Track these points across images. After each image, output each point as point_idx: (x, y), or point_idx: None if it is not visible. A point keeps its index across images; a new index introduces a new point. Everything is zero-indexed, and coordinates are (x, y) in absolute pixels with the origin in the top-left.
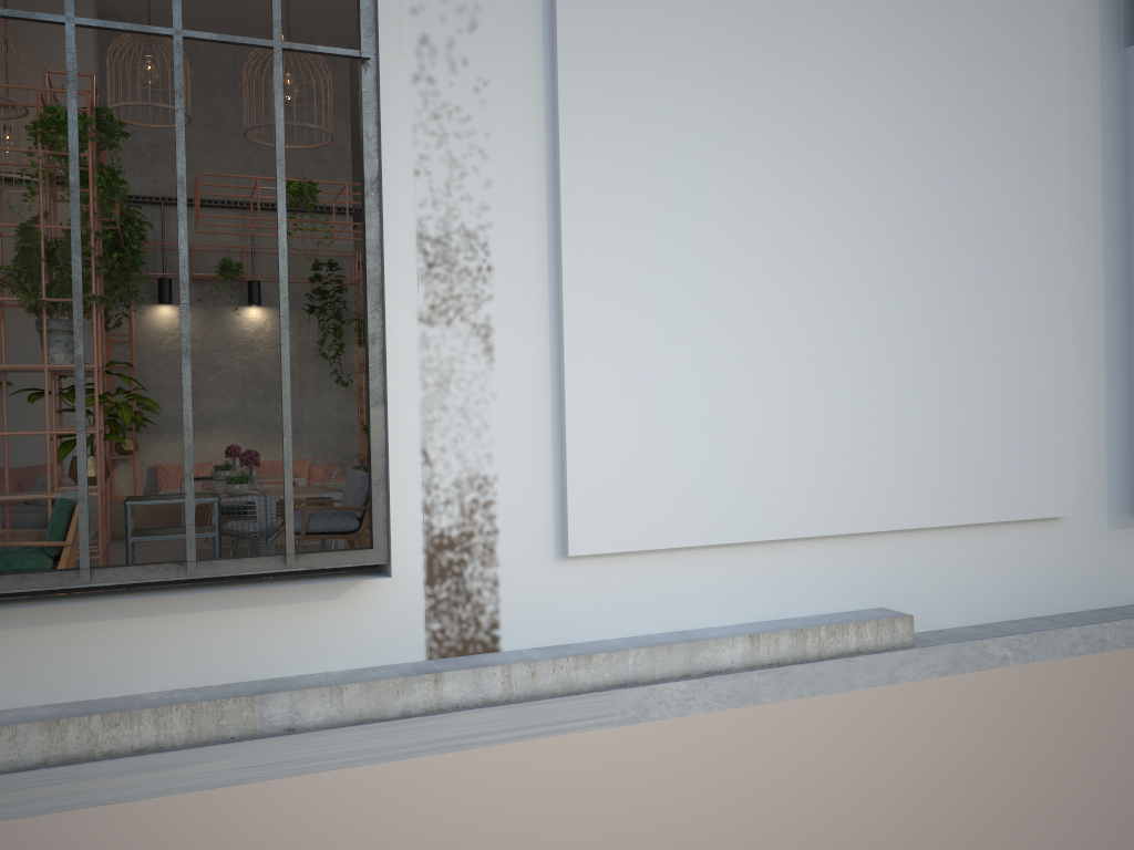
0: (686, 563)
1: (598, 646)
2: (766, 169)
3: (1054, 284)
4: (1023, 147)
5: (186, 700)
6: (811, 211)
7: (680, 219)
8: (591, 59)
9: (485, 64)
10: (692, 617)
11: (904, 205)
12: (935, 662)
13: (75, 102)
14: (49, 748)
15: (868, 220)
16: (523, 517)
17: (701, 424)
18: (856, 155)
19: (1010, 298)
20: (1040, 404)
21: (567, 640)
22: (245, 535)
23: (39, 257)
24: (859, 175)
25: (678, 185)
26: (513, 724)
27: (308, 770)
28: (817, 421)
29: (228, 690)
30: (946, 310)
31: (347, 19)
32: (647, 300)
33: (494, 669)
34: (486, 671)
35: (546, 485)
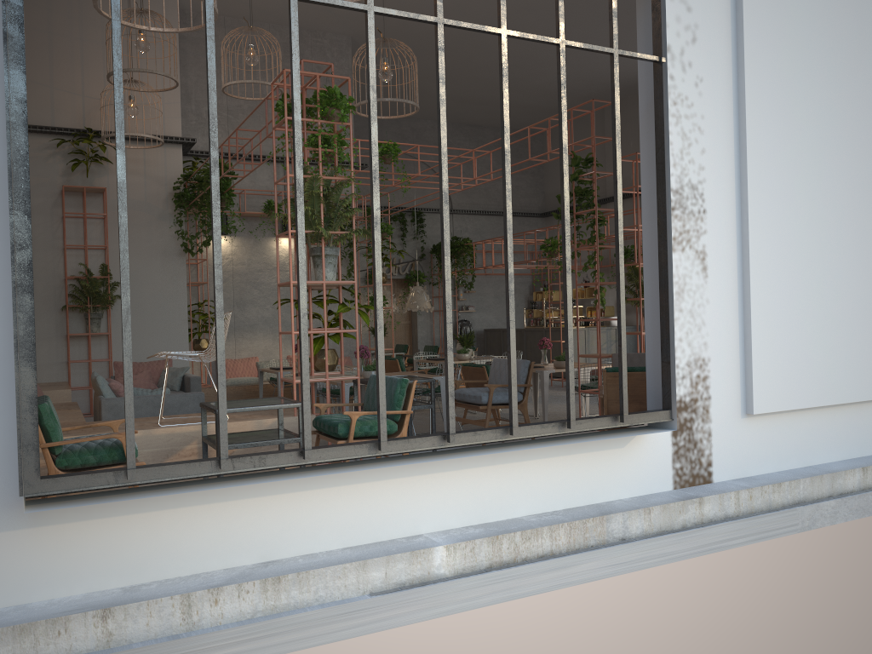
0: (810, 419)
1: (774, 477)
2: (854, 143)
3: None
4: None
5: (561, 520)
6: None
7: (810, 177)
8: (762, 64)
9: (701, 67)
10: (814, 456)
11: None
12: None
13: (507, 91)
14: (492, 556)
15: None
16: (723, 387)
17: (822, 321)
18: None
19: None
20: None
21: (748, 474)
22: None
23: (320, 200)
24: None
25: (808, 153)
26: (745, 532)
27: (638, 568)
28: None
29: (575, 513)
30: None
31: (359, 19)
32: (793, 234)
33: (730, 494)
34: (726, 495)
35: (736, 364)
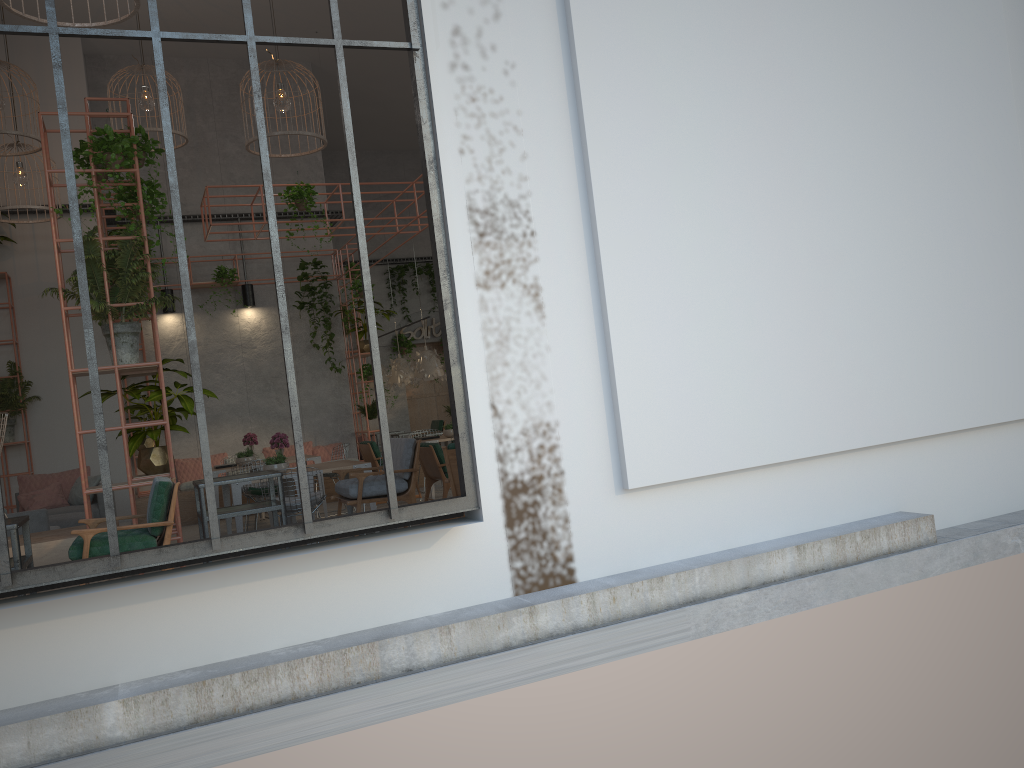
0: (728, 487)
1: (664, 569)
2: (762, 123)
3: (1016, 206)
4: (977, 86)
5: (313, 652)
6: (804, 158)
7: (693, 174)
8: (603, 36)
9: (511, 49)
10: (739, 535)
11: (882, 146)
12: (957, 555)
13: (167, 109)
14: (198, 708)
15: (853, 162)
16: (584, 457)
17: (730, 358)
18: (837, 104)
19: (980, 221)
20: (1016, 315)
21: (633, 566)
22: (292, 508)
23: (101, 267)
24: (842, 122)
25: (688, 144)
26: (603, 646)
27: (429, 706)
28: (829, 346)
29: (346, 639)
30: (927, 237)
31: None
32: (672, 250)
33: (580, 597)
34: (573, 600)
35: (601, 426)
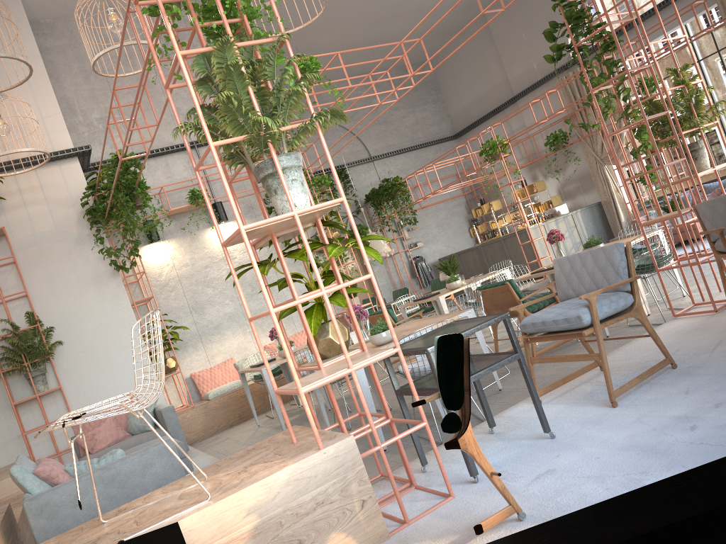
0: None
1: None
2: None
3: None
4: None
5: None
6: None
7: None
8: None
9: None
10: None
11: None
12: None
13: None
14: None
15: None
16: None
17: None
18: None
19: None
20: None
21: None
22: None
23: (245, 81)
24: None
25: None
26: None
27: None
28: None
29: None
30: None
31: None
32: None
33: None
34: None
35: None
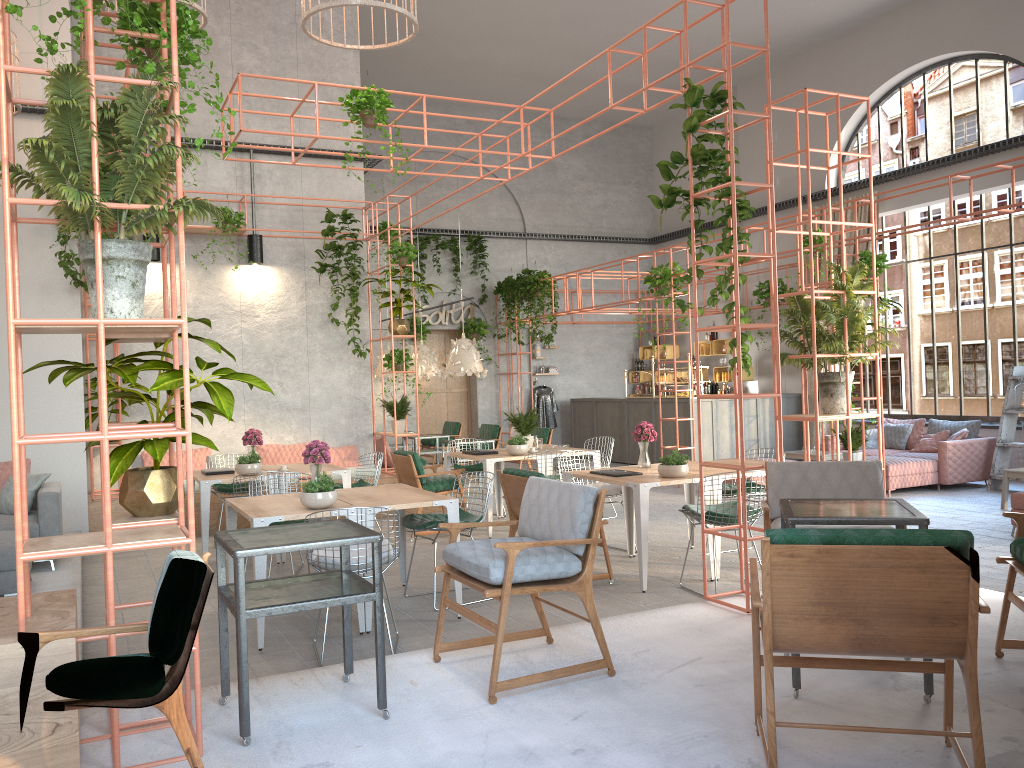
0: None
1: None
2: None
3: None
4: None
5: None
6: None
7: None
8: None
9: None
10: None
11: None
12: None
13: None
14: None
15: None
16: None
17: None
18: None
19: None
20: None
21: None
22: (351, 569)
23: (88, 129)
24: None
25: None
26: None
27: None
28: None
29: None
30: None
31: None
32: None
33: None
34: None
35: None
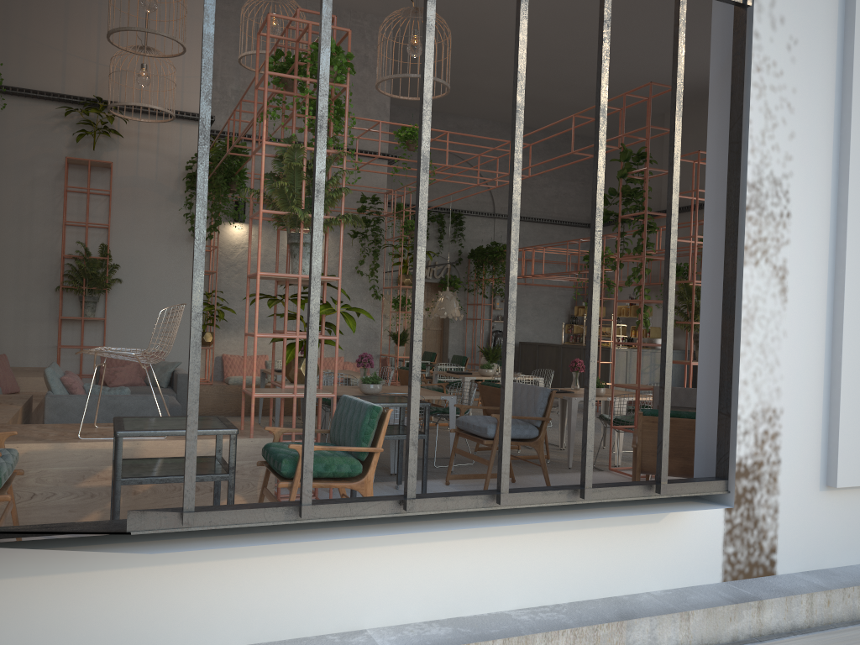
0: None
1: (859, 574)
2: None
3: None
4: None
5: (563, 623)
6: None
7: None
8: None
9: (796, 24)
10: None
11: None
12: None
13: (526, 22)
14: None
15: None
16: (798, 449)
17: None
18: None
19: None
20: None
21: (823, 565)
22: None
23: (302, 176)
24: None
25: None
26: None
27: None
28: None
29: (585, 611)
30: None
31: None
32: None
33: (801, 596)
34: (795, 599)
35: (817, 419)
